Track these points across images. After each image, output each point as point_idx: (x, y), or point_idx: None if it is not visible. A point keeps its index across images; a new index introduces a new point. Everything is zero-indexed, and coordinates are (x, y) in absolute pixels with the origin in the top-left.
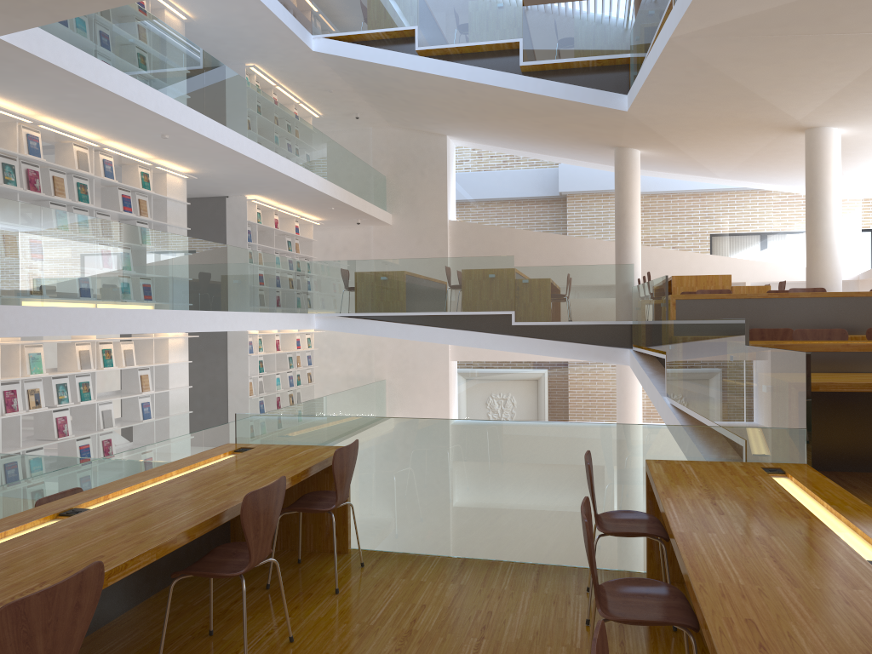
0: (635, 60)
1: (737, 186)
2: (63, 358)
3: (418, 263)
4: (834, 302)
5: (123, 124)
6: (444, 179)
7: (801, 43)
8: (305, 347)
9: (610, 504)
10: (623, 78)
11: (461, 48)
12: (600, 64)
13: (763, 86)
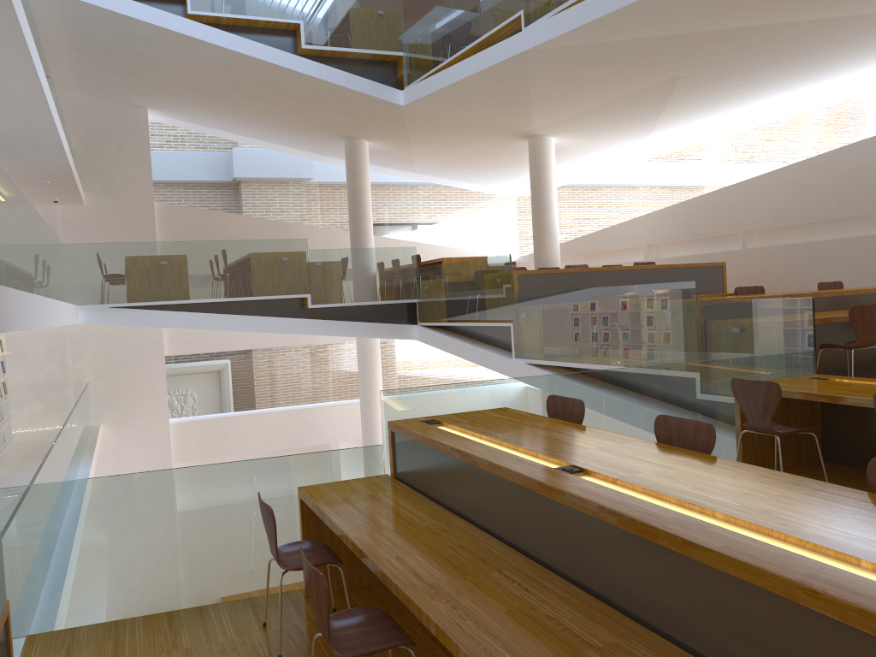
0: (419, 59)
1: (427, 180)
2: None
3: (205, 246)
4: (621, 274)
5: None
6: (147, 156)
7: (608, 69)
8: None
9: None
10: (392, 74)
11: (238, 20)
12: (373, 58)
13: (542, 98)
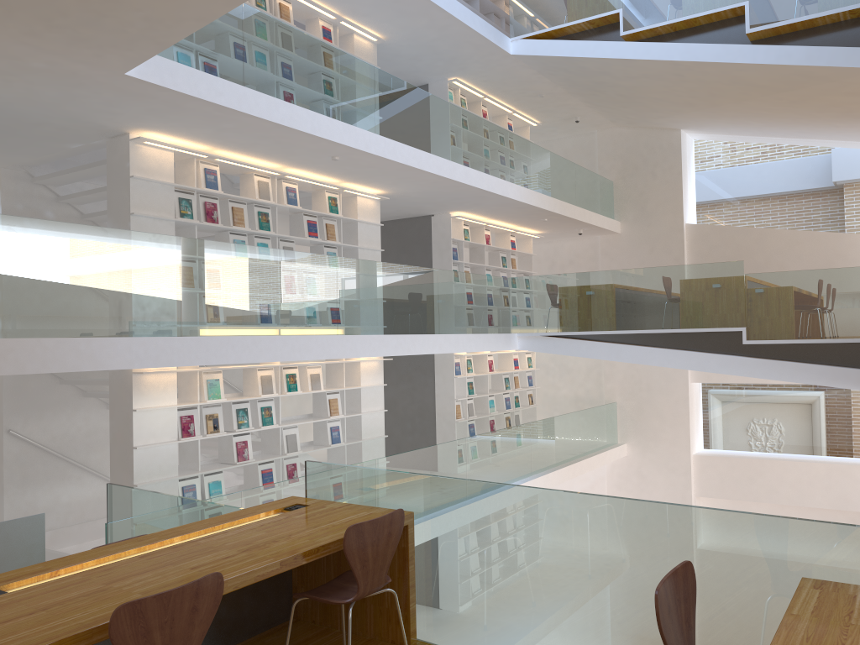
0: None
1: None
2: (247, 383)
3: (627, 274)
4: None
5: (290, 150)
6: (678, 178)
7: None
8: (525, 366)
9: (751, 637)
10: None
11: (674, 25)
12: (855, 15)
13: None
